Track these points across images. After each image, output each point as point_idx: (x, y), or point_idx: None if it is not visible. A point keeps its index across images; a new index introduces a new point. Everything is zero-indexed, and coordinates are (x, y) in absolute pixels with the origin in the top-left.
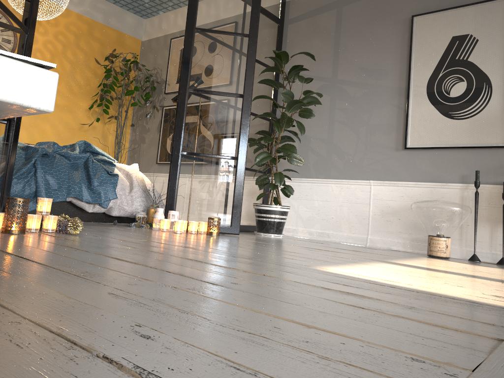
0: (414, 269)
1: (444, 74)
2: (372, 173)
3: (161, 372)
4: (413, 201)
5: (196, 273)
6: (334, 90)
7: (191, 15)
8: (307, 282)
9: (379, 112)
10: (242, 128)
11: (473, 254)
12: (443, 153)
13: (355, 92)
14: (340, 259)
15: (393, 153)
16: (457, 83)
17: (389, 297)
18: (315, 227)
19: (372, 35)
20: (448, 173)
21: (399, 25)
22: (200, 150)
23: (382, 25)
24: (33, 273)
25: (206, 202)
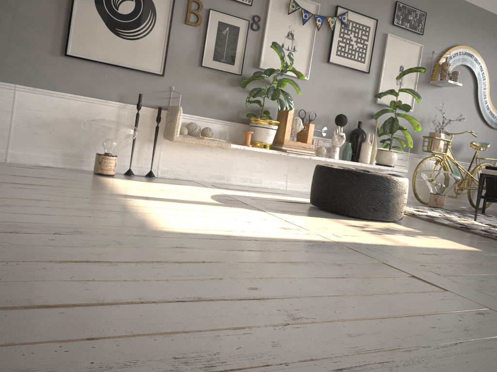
0: (171, 205)
1: None
2: (18, 75)
3: None
4: (69, 114)
5: (196, 290)
6: None
7: None
8: (245, 259)
9: (33, 2)
10: None
11: (123, 168)
12: (105, 69)
13: None
14: (102, 203)
15: (48, 57)
16: (127, 1)
17: (301, 256)
18: None
19: None
20: (108, 91)
21: None
22: None
23: None
24: None
25: None
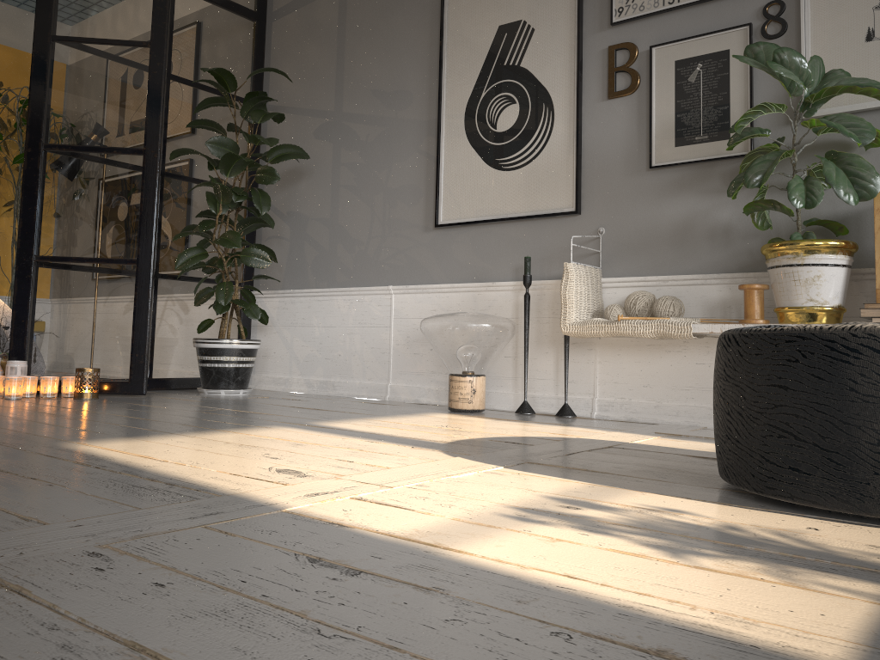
0: (303, 435)
1: (488, 93)
2: (393, 273)
3: None
4: None
5: None
6: (338, 133)
7: (43, 13)
8: None
9: (401, 167)
10: (145, 209)
11: (531, 401)
12: (489, 231)
13: (367, 133)
14: (203, 425)
15: (421, 236)
16: (506, 108)
17: None
18: (317, 372)
19: (389, 31)
20: (497, 265)
21: (426, 11)
22: (70, 251)
23: (403, 13)
24: None
25: (84, 341)
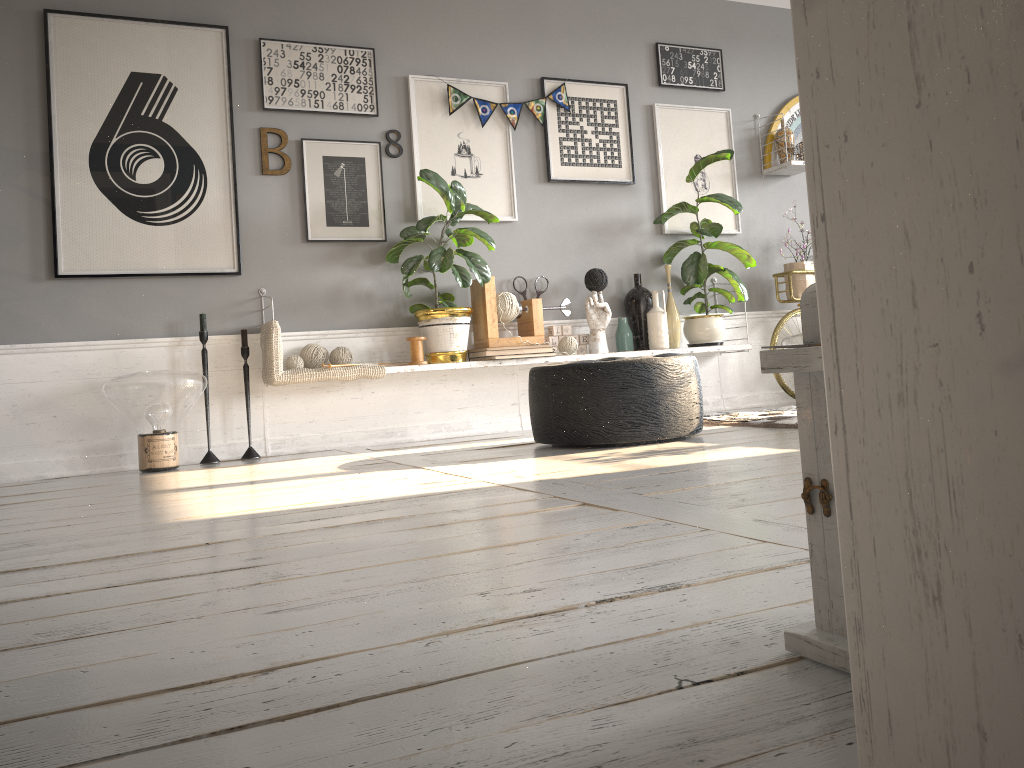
0: (242, 488)
1: (123, 140)
2: None
3: (649, 585)
4: (82, 377)
5: (153, 573)
6: None
7: None
8: (288, 530)
9: None
10: None
11: (200, 452)
12: (132, 286)
13: None
14: (112, 506)
15: (27, 287)
16: (149, 161)
17: (403, 511)
18: None
19: None
20: (145, 321)
21: (14, 20)
22: None
23: None
24: (8, 668)
25: None
